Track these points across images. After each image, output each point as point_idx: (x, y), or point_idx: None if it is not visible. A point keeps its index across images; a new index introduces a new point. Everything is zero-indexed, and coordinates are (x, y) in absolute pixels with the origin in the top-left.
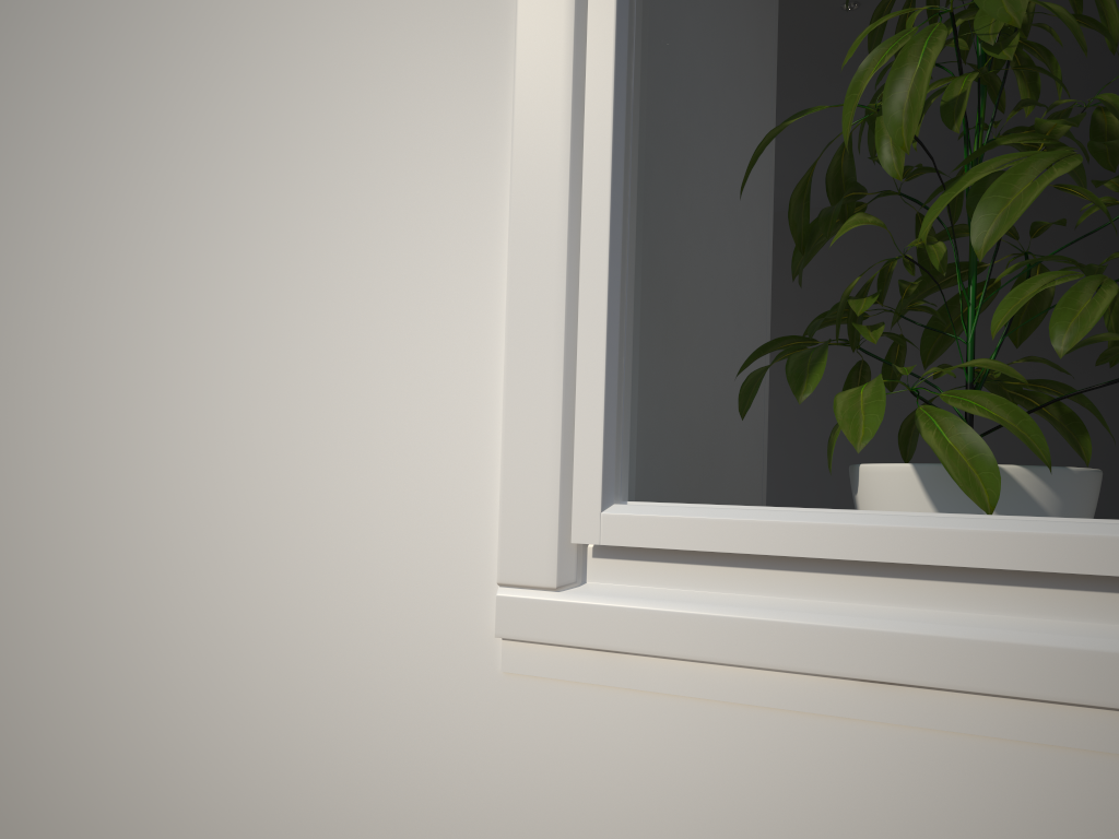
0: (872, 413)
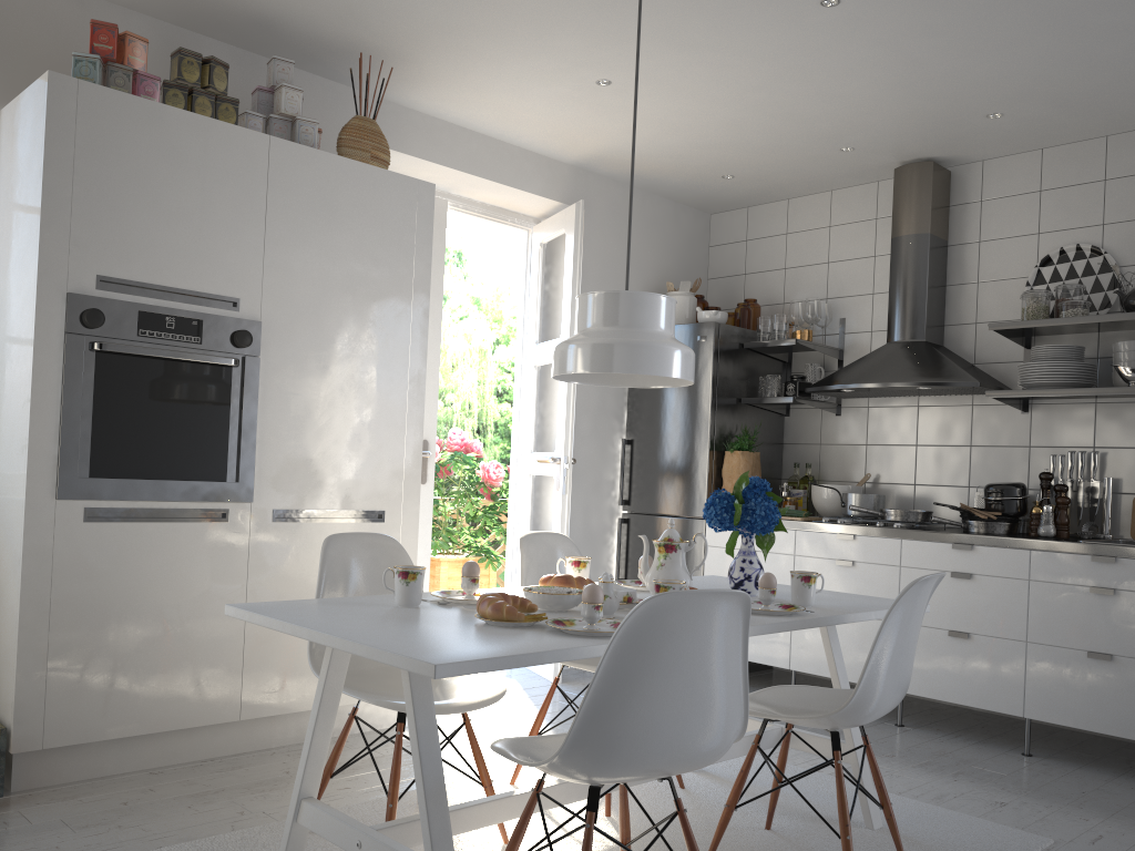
0: None
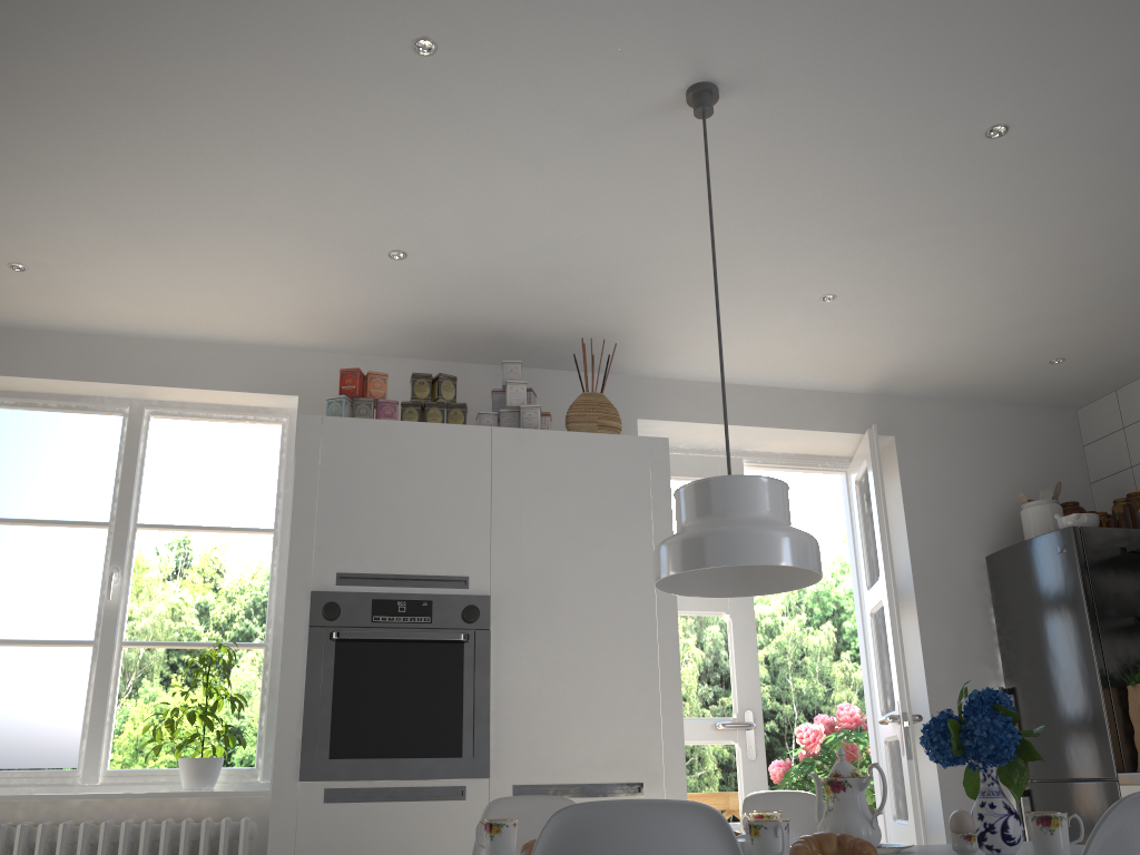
0: (218, 752)
